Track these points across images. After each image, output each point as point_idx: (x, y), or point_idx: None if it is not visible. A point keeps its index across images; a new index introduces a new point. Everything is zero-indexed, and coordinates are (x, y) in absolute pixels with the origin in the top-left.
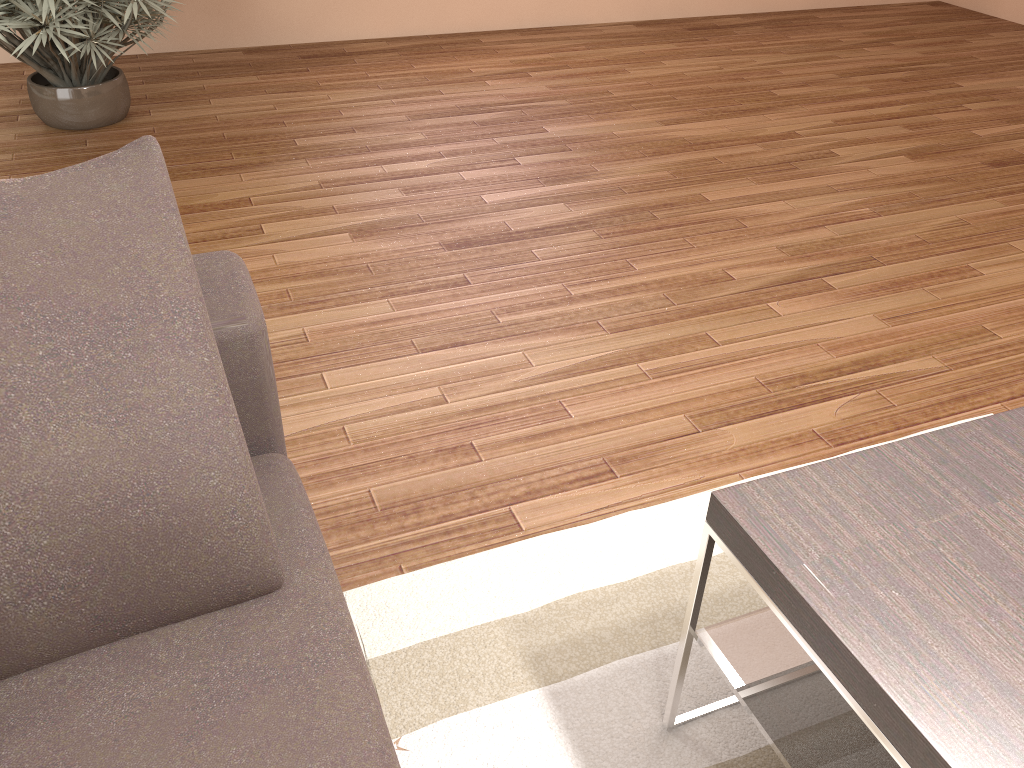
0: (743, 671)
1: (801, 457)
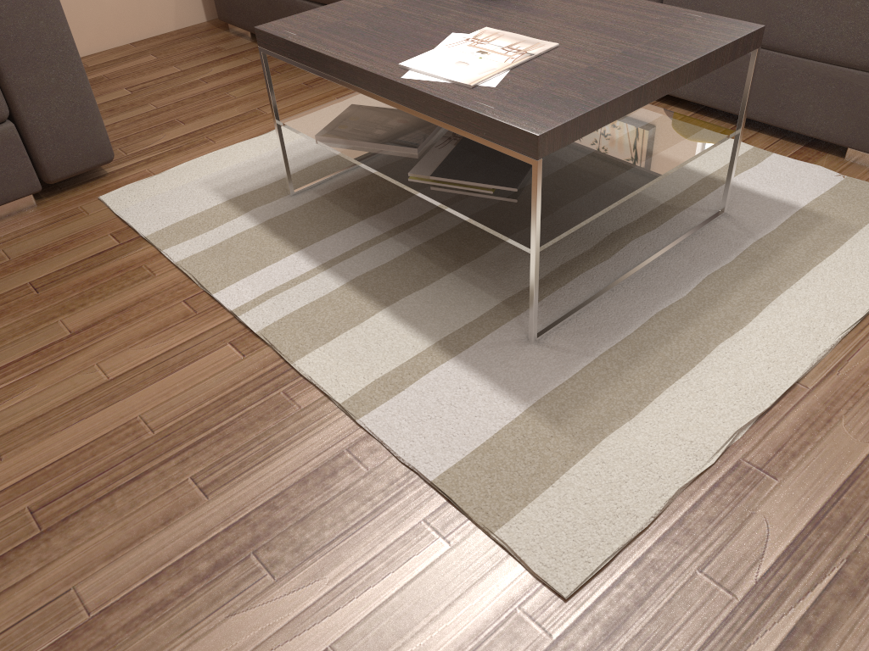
0: (700, 125)
1: (764, 431)
